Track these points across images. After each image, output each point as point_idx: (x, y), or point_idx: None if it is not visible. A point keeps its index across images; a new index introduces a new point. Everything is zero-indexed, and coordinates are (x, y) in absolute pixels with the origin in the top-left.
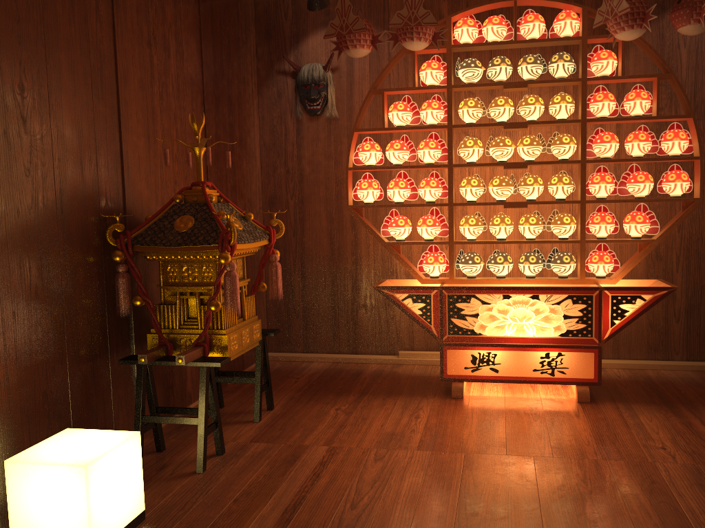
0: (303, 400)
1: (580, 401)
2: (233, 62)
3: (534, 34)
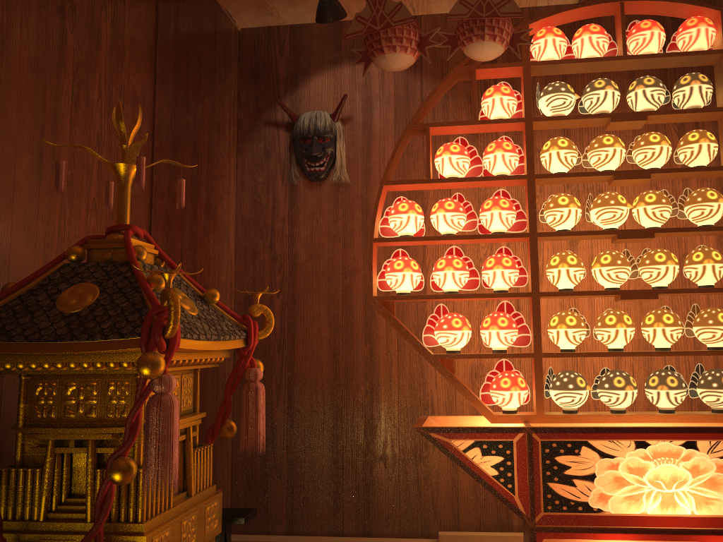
0: None
1: None
2: (203, 96)
3: (652, 48)
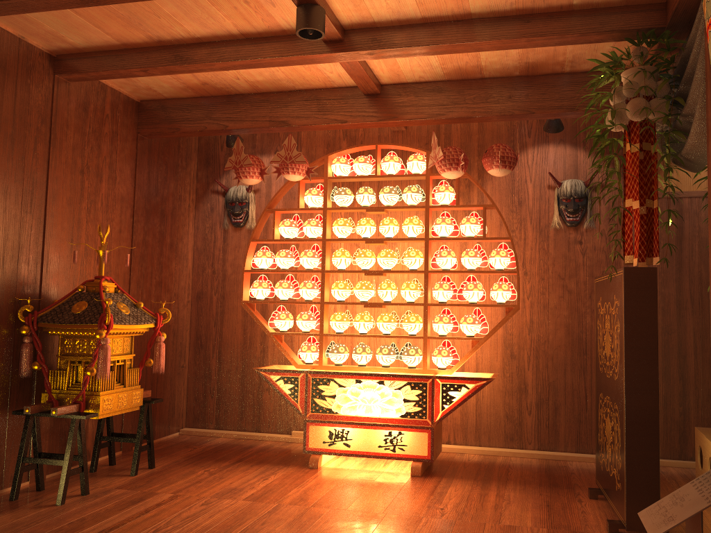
0: (185, 463)
1: (412, 475)
2: (169, 183)
3: (391, 171)
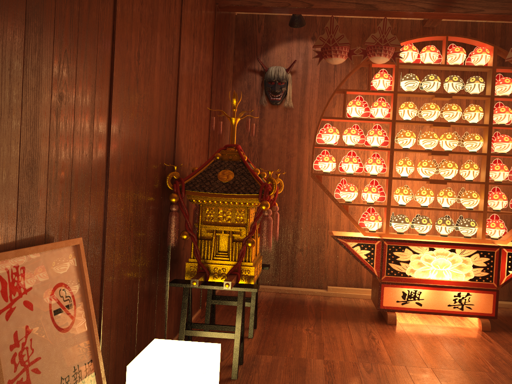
0: (275, 321)
1: (483, 330)
2: (224, 58)
3: (458, 61)
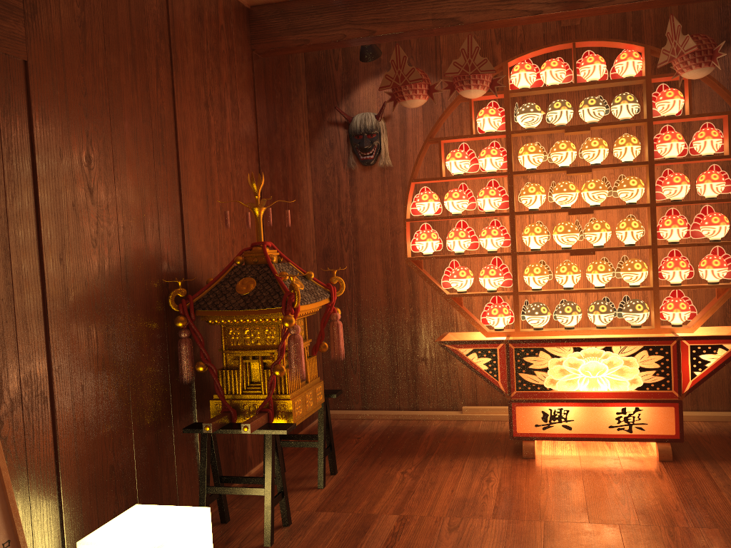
0: (367, 463)
1: (661, 460)
2: (285, 115)
3: (595, 76)
